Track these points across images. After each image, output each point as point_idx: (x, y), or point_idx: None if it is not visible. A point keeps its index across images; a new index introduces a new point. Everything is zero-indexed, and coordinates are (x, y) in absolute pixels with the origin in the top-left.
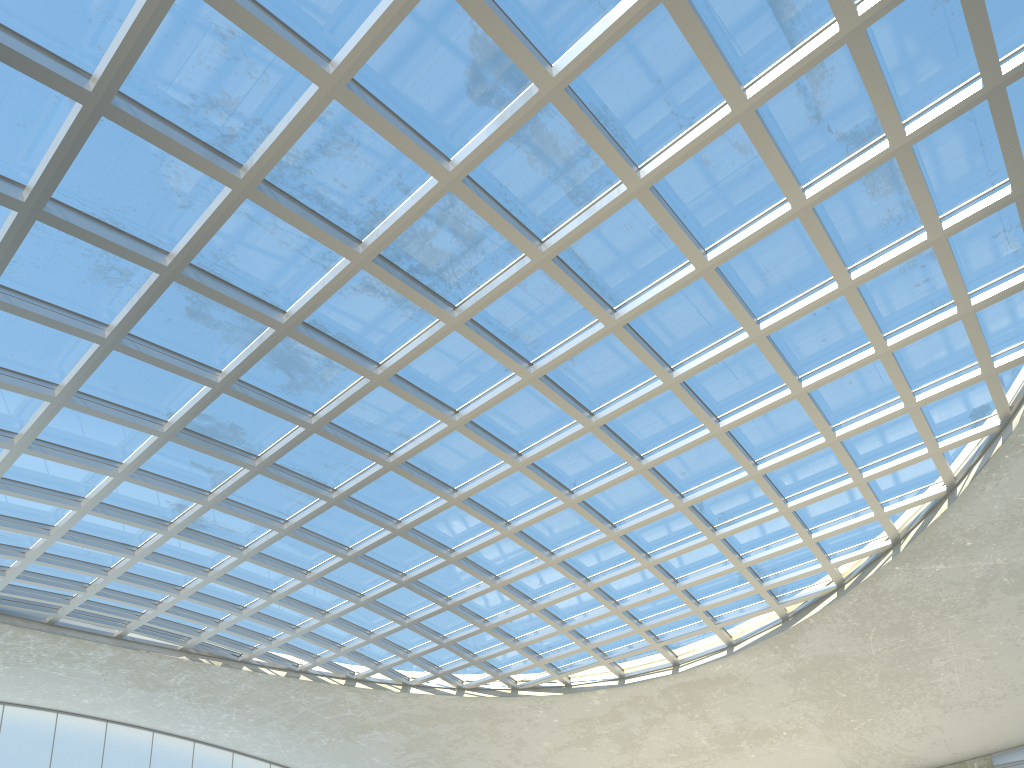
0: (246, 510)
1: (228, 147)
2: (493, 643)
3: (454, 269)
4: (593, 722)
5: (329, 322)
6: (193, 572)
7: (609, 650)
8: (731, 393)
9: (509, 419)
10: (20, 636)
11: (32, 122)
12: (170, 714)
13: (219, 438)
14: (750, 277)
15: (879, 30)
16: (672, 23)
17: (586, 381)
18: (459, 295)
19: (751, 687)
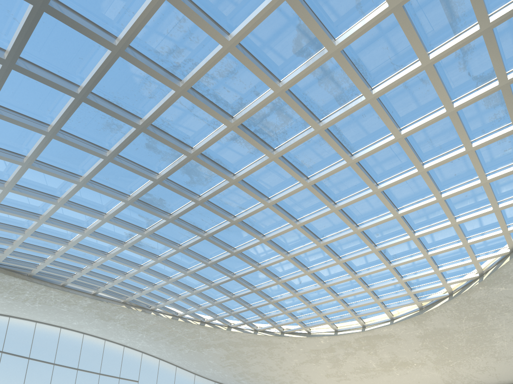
0: (162, 239)
1: (175, 71)
2: (274, 310)
3: (276, 131)
4: (320, 351)
5: (212, 153)
6: (133, 266)
7: (331, 317)
8: (405, 197)
9: (294, 203)
10: (48, 291)
11: (86, 57)
12: (114, 332)
13: (153, 204)
14: (421, 142)
15: (499, 28)
16: (396, 21)
17: (334, 187)
18: (277, 144)
19: (400, 340)
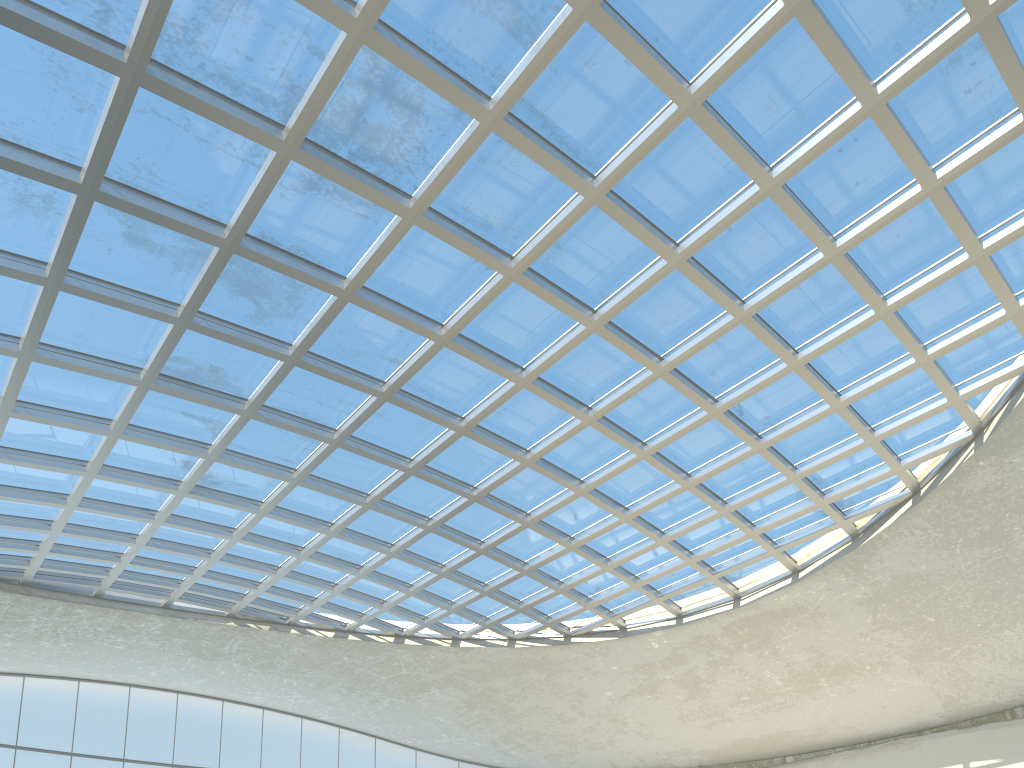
0: (252, 461)
1: (107, 27)
2: (538, 588)
3: (399, 149)
4: (654, 667)
5: (279, 233)
6: (217, 533)
7: (662, 587)
8: (753, 267)
9: (503, 328)
10: (71, 611)
11: None
12: (234, 682)
13: (203, 383)
14: (752, 111)
15: None
16: None
17: (580, 272)
18: (413, 181)
19: (824, 617)
